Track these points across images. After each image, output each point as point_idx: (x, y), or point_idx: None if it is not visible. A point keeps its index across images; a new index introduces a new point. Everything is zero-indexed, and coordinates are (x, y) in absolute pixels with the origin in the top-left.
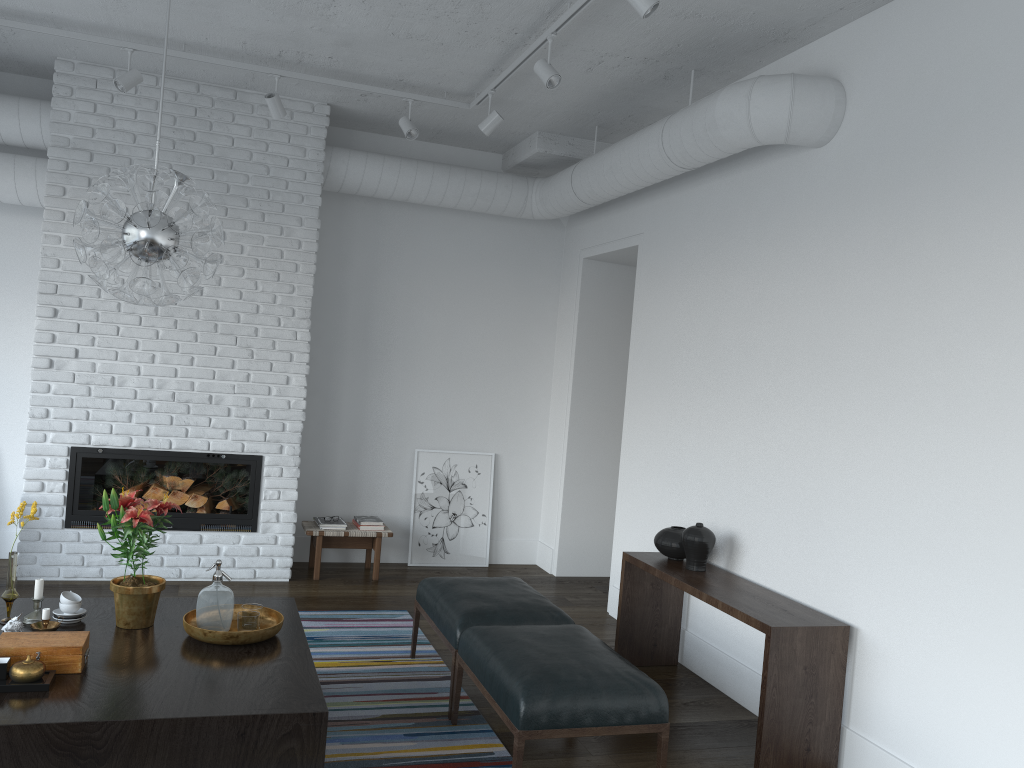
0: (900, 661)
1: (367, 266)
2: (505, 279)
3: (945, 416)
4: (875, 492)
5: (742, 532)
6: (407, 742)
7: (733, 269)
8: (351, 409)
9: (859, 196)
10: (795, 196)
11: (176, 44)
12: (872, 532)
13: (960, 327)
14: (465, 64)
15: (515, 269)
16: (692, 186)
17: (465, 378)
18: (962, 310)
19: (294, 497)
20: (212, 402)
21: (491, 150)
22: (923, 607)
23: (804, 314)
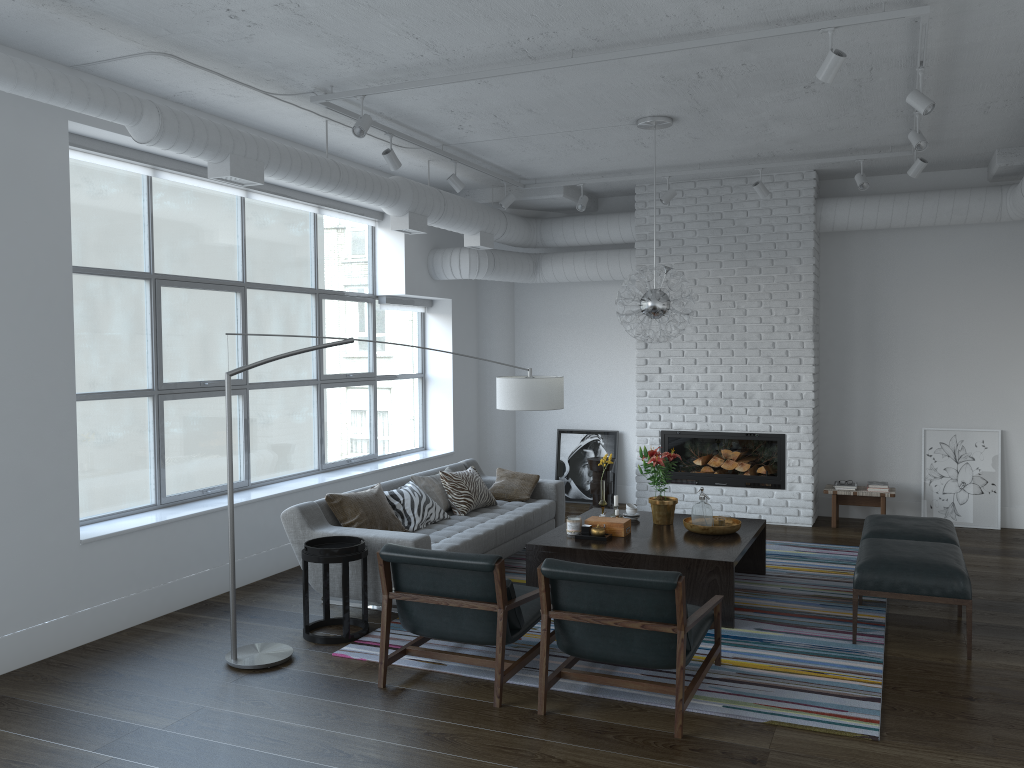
0: None
1: (867, 283)
2: (999, 275)
3: None
4: None
5: None
6: (818, 607)
7: None
8: (863, 397)
9: None
10: None
11: (694, 165)
12: None
13: None
14: (886, 131)
15: (1009, 265)
16: None
17: (965, 366)
18: None
19: (810, 464)
20: (746, 397)
21: (973, 167)
22: None
23: None
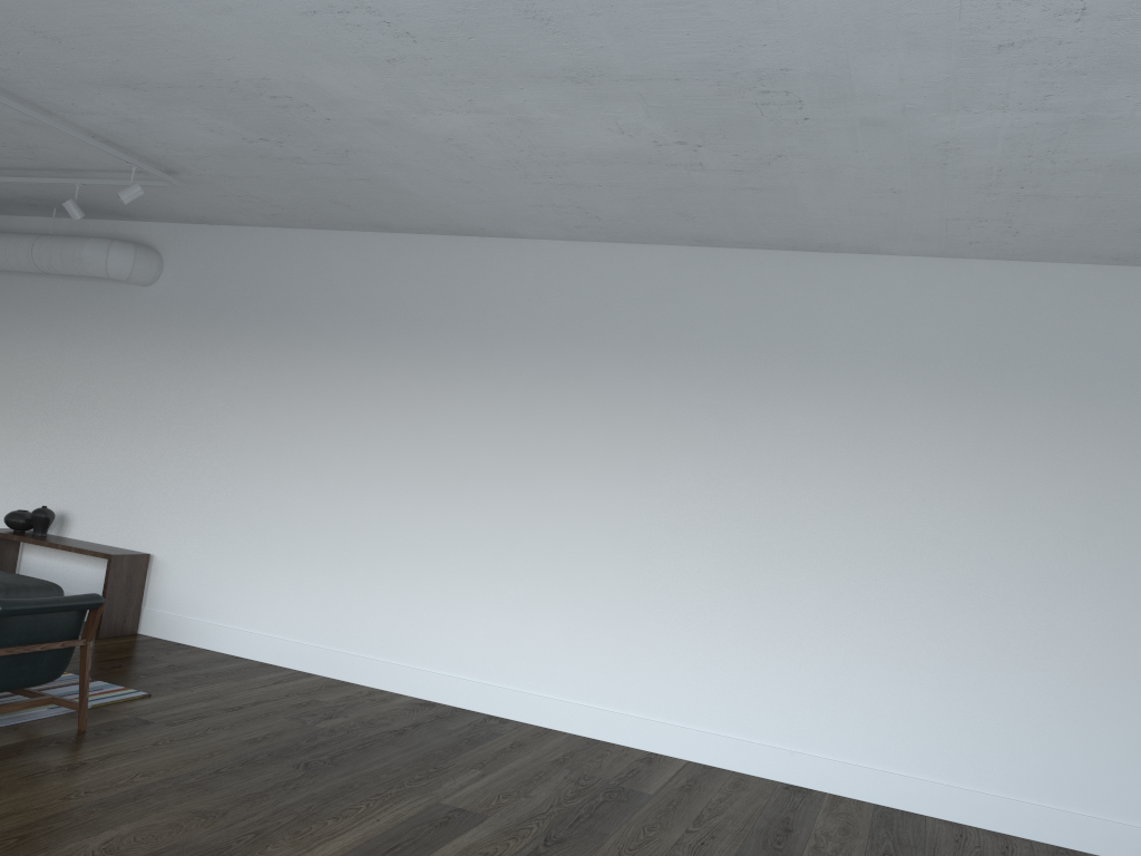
0: (178, 567)
1: None
2: None
3: (209, 445)
4: (169, 483)
5: (72, 511)
6: None
7: (73, 343)
8: None
9: (168, 322)
10: (125, 309)
11: None
12: (165, 504)
13: (219, 402)
14: None
15: None
16: (36, 276)
17: None
18: (221, 394)
19: None
20: None
21: None
22: (192, 538)
23: (128, 381)
